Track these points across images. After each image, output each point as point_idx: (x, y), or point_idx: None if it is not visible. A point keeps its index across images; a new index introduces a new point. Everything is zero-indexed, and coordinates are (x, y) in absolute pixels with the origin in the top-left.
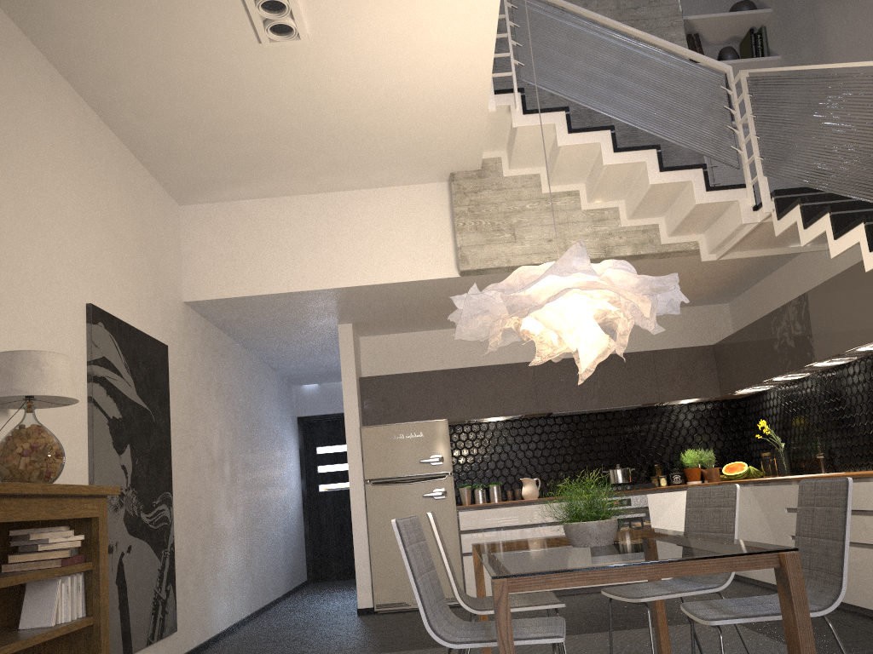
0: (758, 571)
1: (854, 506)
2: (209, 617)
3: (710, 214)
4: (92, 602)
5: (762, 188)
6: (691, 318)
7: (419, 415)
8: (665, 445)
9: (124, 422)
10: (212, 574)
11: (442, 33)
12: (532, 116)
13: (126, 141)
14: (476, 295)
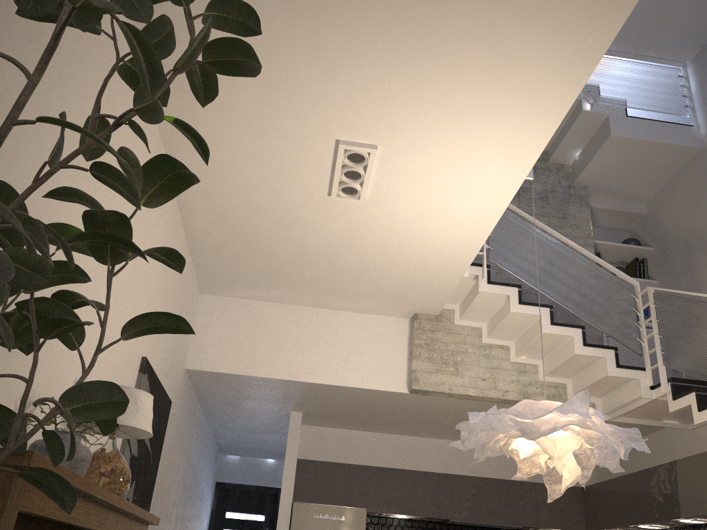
0: None
1: None
2: None
3: (612, 384)
4: None
5: (661, 374)
6: None
7: (340, 501)
8: None
9: (137, 461)
10: None
11: (457, 217)
12: (494, 286)
13: (190, 239)
14: (493, 414)
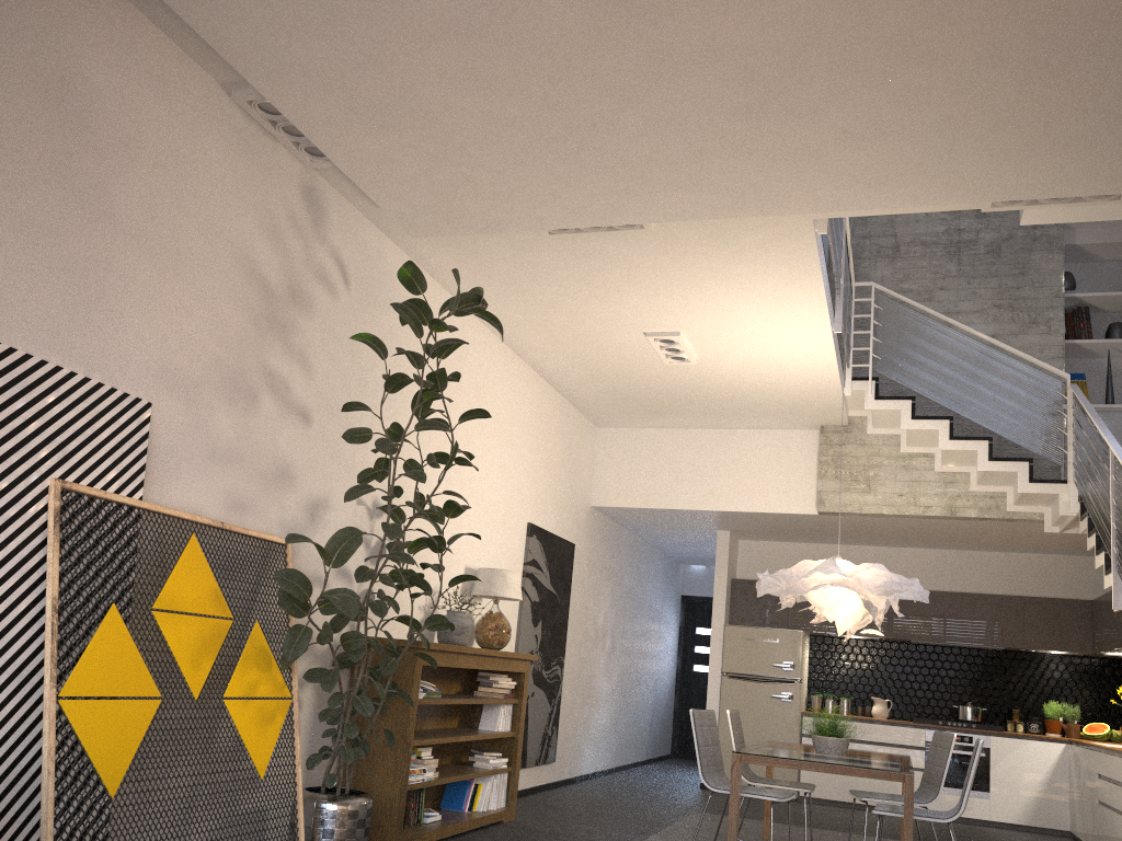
0: (1080, 831)
1: (1121, 778)
2: (578, 759)
3: (1044, 496)
4: (515, 723)
5: (1071, 491)
6: (1079, 567)
7: (780, 622)
8: (1029, 692)
9: (540, 604)
10: (585, 726)
11: (794, 361)
12: (882, 401)
13: (565, 396)
14: (769, 576)
